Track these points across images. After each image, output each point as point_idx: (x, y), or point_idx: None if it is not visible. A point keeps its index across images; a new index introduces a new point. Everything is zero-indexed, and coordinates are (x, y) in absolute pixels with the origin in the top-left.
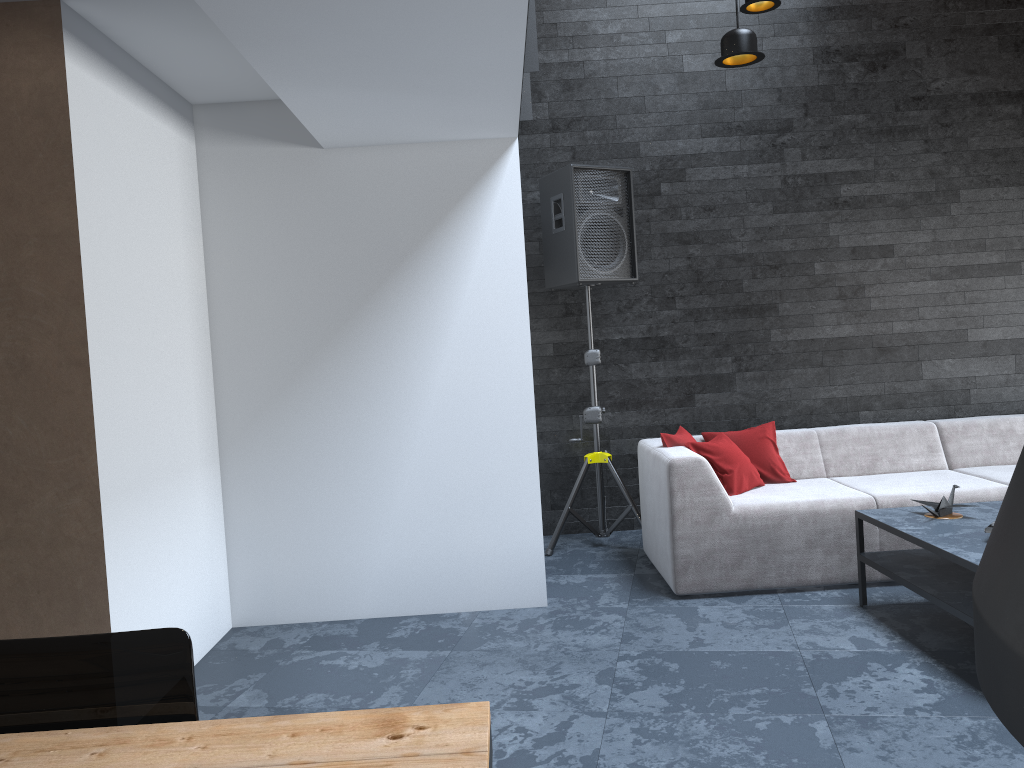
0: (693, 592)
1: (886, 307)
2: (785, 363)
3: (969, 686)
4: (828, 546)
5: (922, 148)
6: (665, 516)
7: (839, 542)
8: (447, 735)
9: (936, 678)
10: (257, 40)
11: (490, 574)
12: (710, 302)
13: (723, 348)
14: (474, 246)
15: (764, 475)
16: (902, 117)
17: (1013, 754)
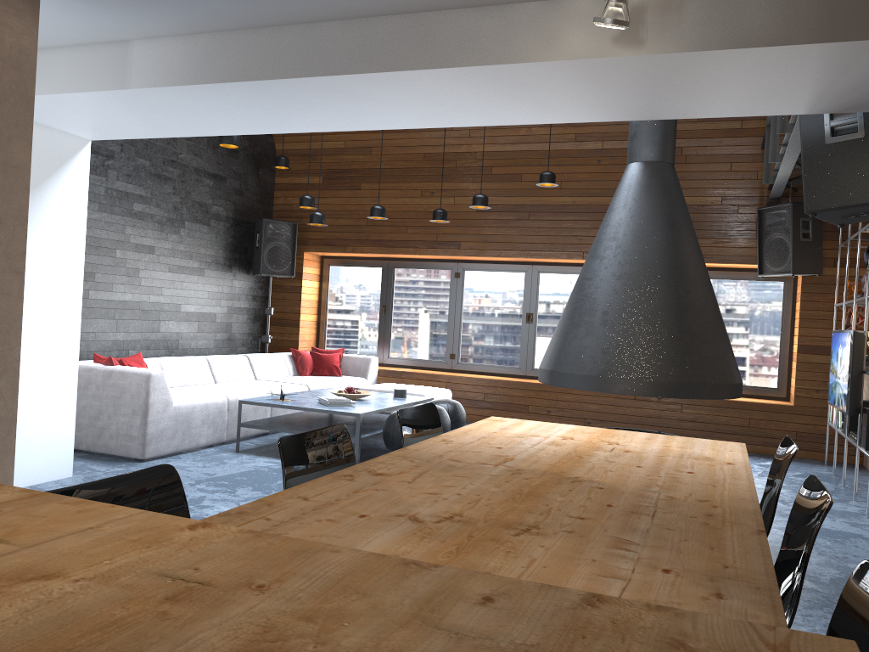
0: (152, 456)
1: (148, 285)
2: (95, 314)
3: None
4: (209, 423)
5: (172, 191)
6: (134, 409)
7: (213, 420)
8: (510, 419)
9: None
10: (184, 91)
11: (40, 456)
12: None
13: None
14: (57, 210)
15: None
16: (166, 170)
17: None
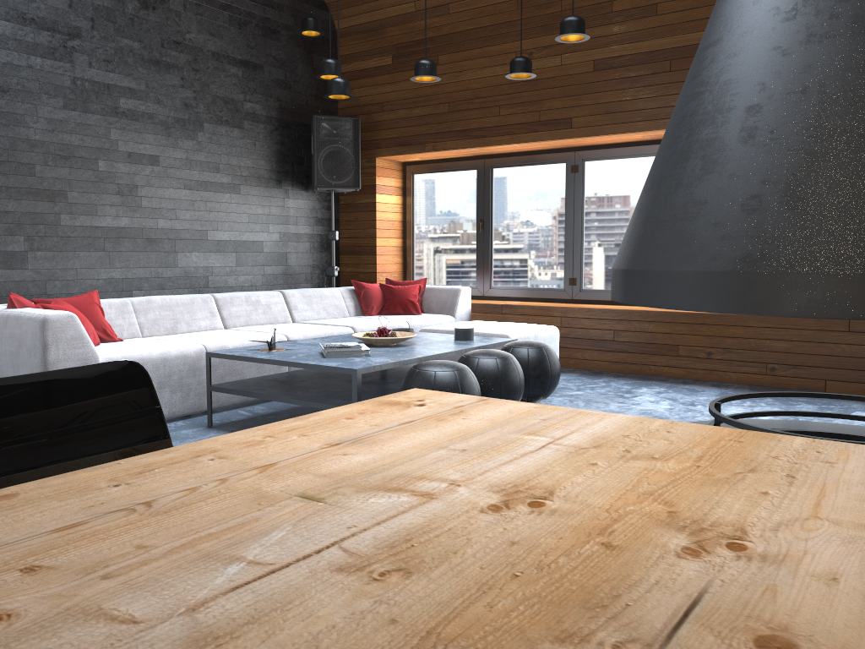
0: None
1: (153, 206)
2: (73, 246)
3: None
4: (174, 386)
5: (180, 83)
6: (32, 371)
7: (181, 382)
8: (447, 399)
9: None
10: None
11: None
12: (4, 181)
13: (16, 227)
14: None
15: (99, 335)
16: (166, 54)
17: None
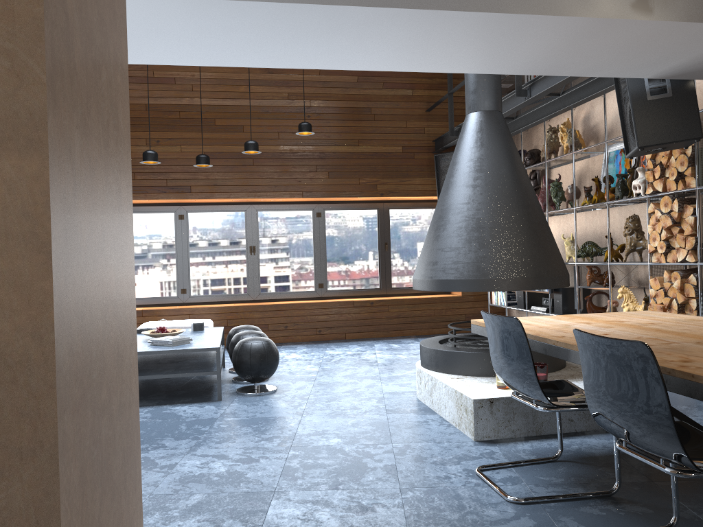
0: None
1: None
2: None
3: (201, 402)
4: None
5: None
6: None
7: None
8: None
9: (189, 405)
10: (197, 6)
11: None
12: None
13: None
14: None
15: None
16: None
17: (264, 401)
